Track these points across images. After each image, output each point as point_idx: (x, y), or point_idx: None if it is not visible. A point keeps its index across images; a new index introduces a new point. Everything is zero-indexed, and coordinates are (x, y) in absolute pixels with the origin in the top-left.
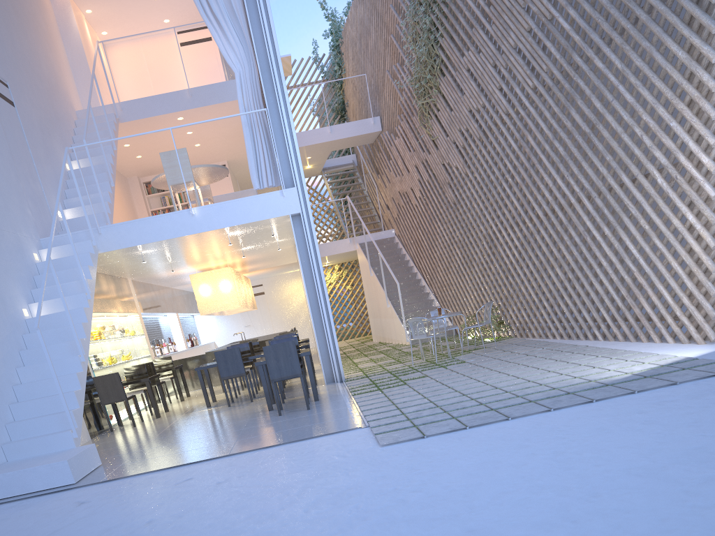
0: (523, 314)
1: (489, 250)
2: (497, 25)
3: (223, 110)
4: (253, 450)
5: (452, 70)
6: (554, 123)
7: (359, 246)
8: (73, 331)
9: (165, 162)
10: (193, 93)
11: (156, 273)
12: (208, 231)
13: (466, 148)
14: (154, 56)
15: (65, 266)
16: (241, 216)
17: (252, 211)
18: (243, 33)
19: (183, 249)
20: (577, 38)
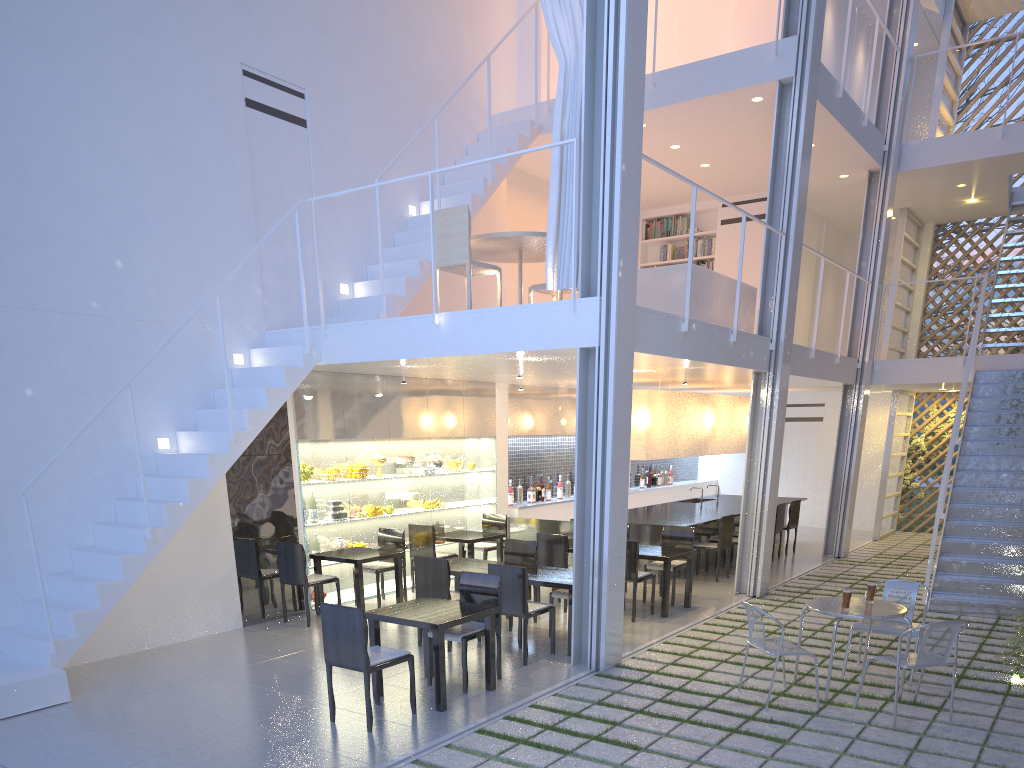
0: None
1: None
2: None
3: (713, 110)
4: None
5: None
6: None
7: (971, 377)
8: (143, 495)
9: (435, 227)
10: (659, 80)
11: (534, 381)
12: (454, 355)
13: None
14: (693, 6)
15: (258, 381)
16: (503, 338)
17: (520, 332)
18: None
19: (486, 367)
20: None
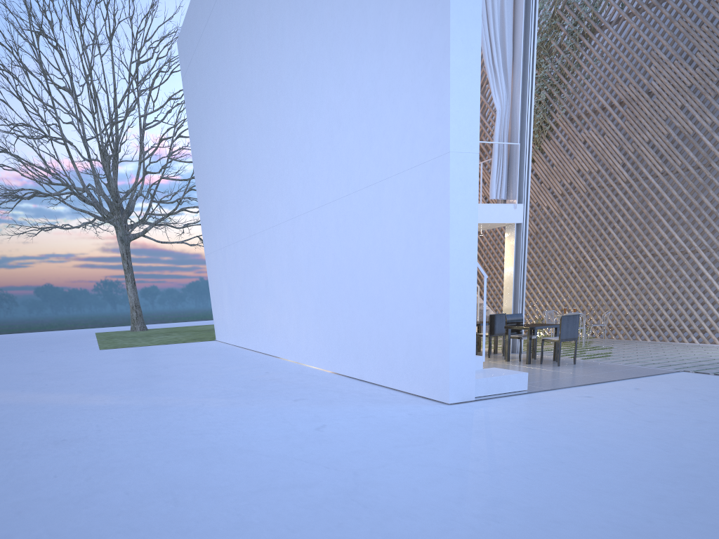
0: (609, 322)
1: (576, 273)
2: (632, 123)
3: None
4: (626, 379)
5: (563, 138)
6: (680, 199)
7: None
8: None
9: None
10: None
11: None
12: None
13: (567, 196)
14: None
15: None
16: (486, 217)
17: (493, 215)
18: (507, 84)
19: None
20: (718, 153)
